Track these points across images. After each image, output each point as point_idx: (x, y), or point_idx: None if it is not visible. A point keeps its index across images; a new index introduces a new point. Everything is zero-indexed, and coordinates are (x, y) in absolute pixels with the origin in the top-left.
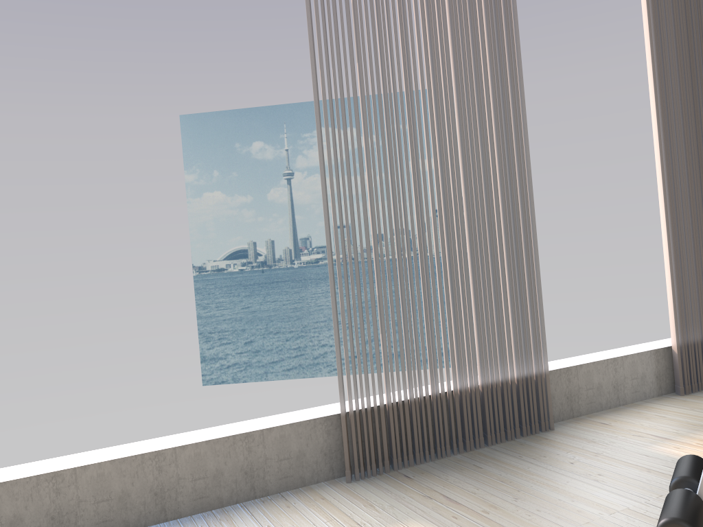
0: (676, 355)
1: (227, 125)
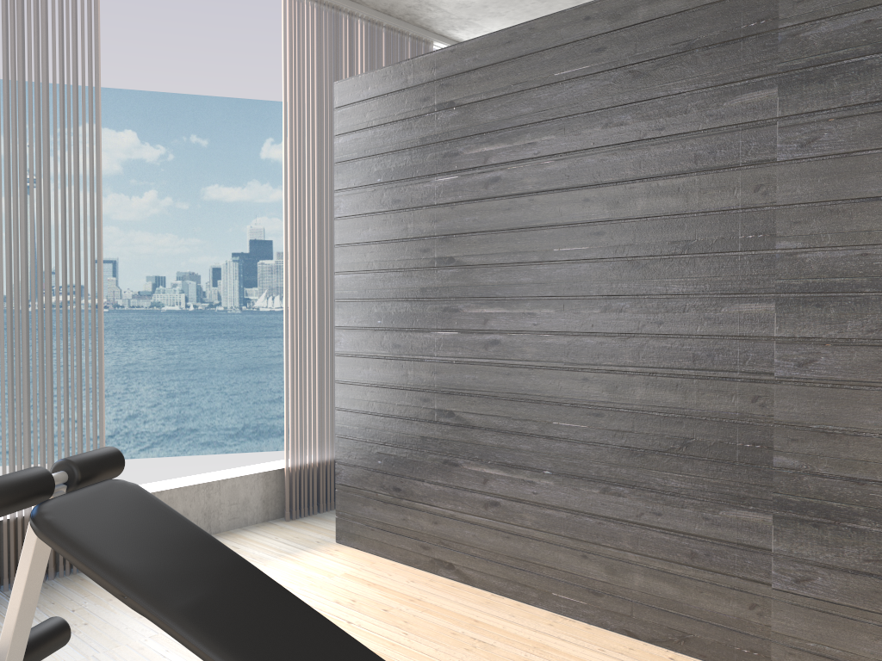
0: (286, 478)
1: None
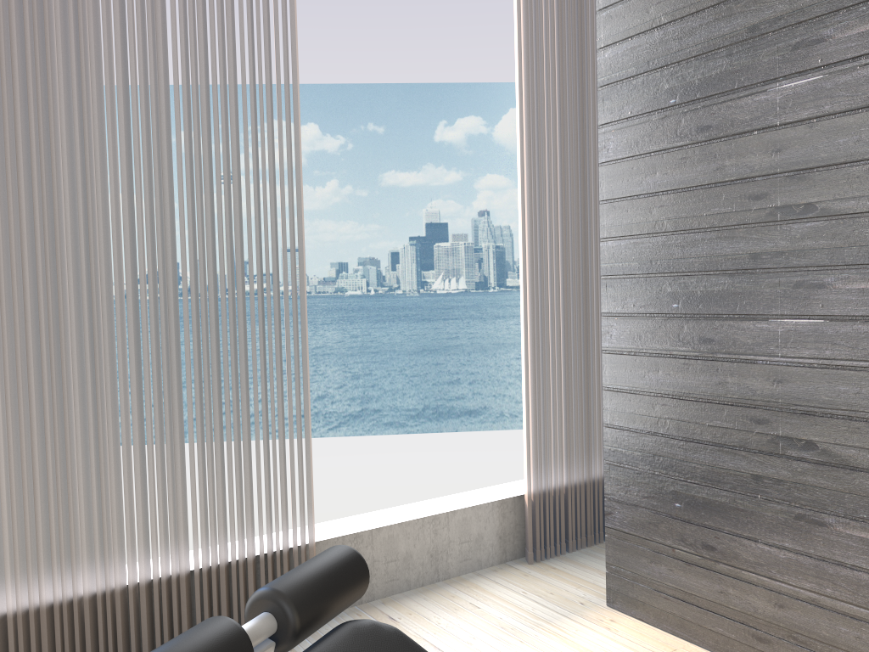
0: (527, 508)
1: None
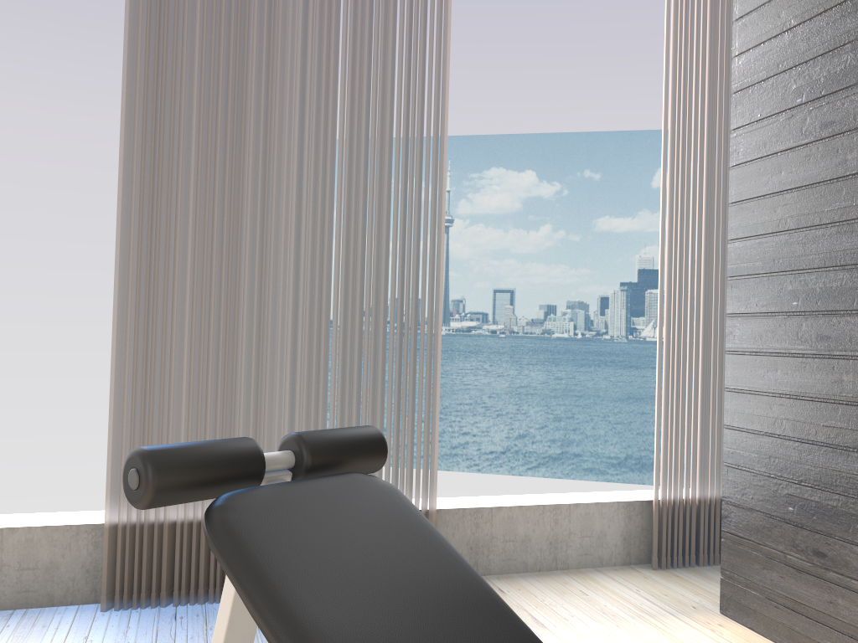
0: (654, 513)
1: None
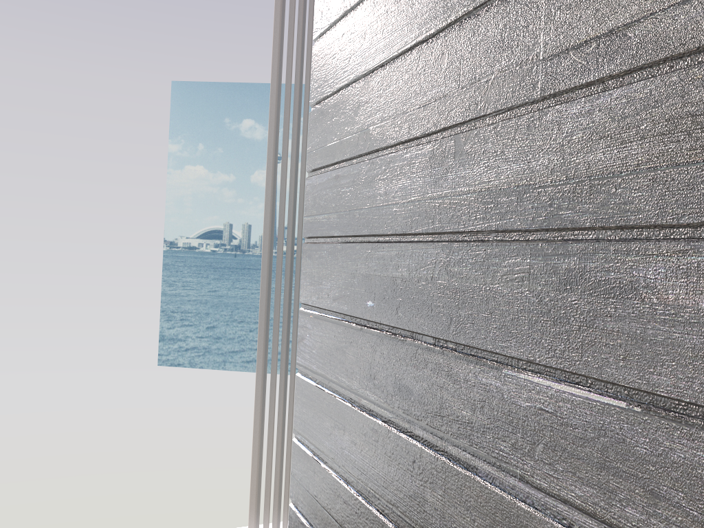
0: None
1: (219, 98)
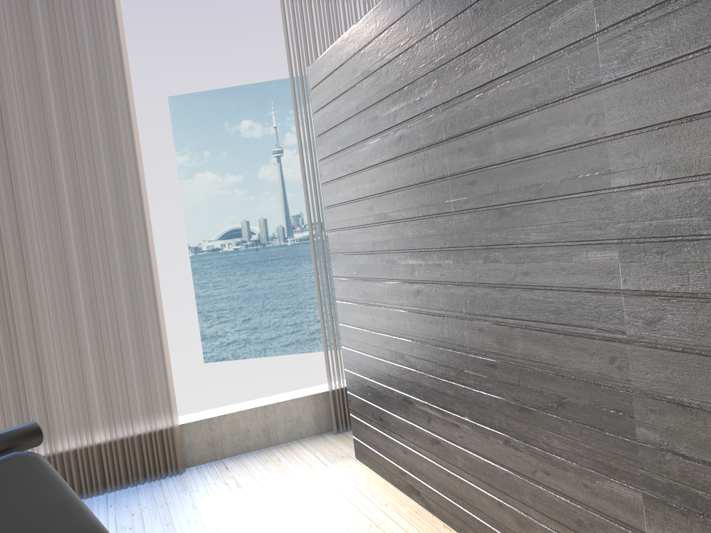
0: (330, 399)
1: (215, 105)
